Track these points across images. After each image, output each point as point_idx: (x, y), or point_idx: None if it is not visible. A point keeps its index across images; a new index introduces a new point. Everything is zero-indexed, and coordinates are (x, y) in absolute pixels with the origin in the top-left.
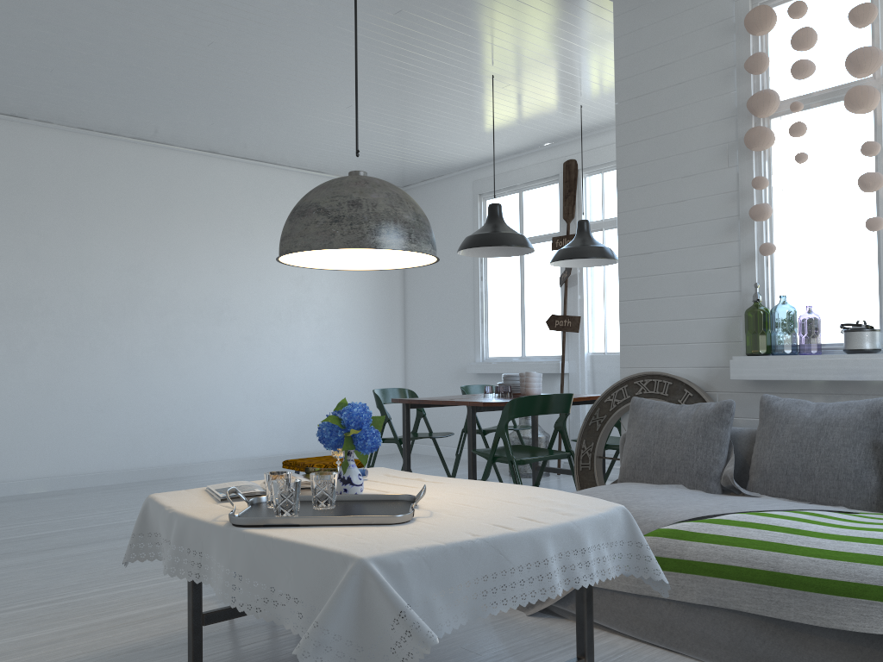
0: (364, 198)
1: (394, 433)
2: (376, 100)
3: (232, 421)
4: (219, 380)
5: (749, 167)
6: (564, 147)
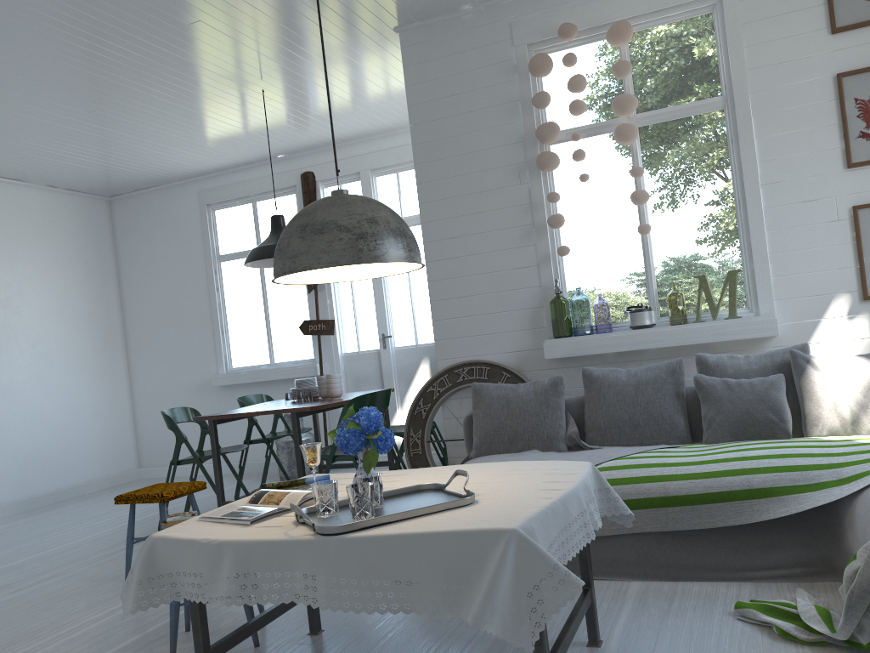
0: (377, 216)
1: (193, 452)
2: (126, 106)
3: None
4: None
5: (539, 184)
6: (299, 160)
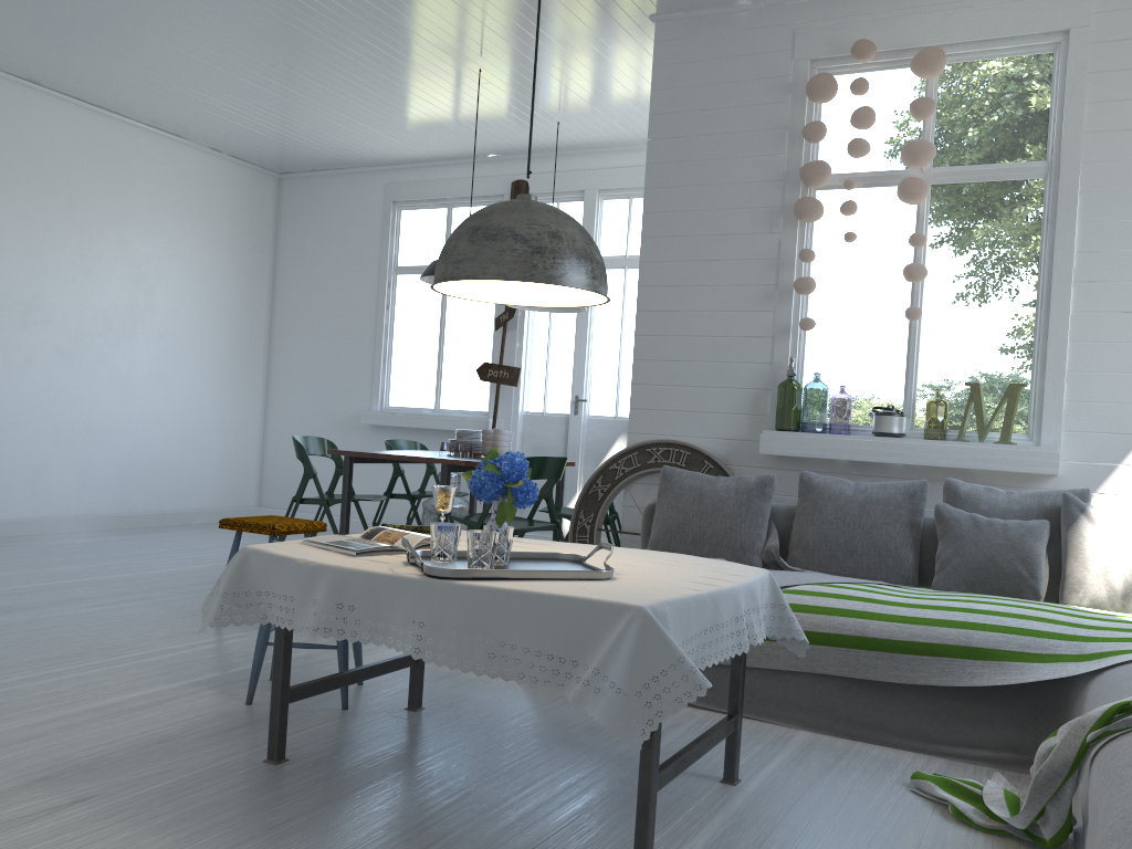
0: (562, 231)
1: (321, 492)
2: (315, 65)
3: (35, 465)
4: (20, 407)
5: (793, 237)
6: (513, 164)
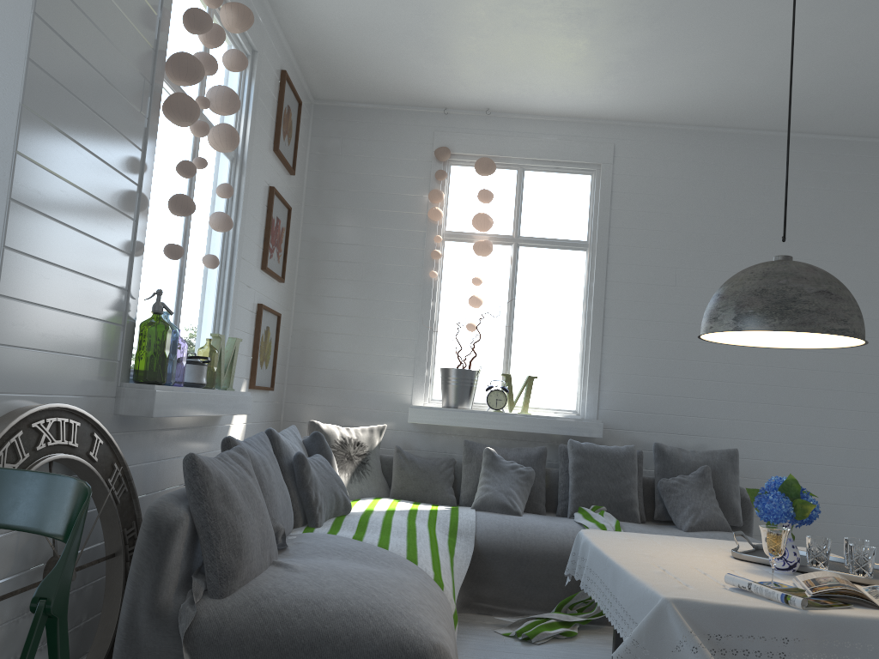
0: None
1: None
2: None
3: None
4: None
5: (155, 131)
6: None
